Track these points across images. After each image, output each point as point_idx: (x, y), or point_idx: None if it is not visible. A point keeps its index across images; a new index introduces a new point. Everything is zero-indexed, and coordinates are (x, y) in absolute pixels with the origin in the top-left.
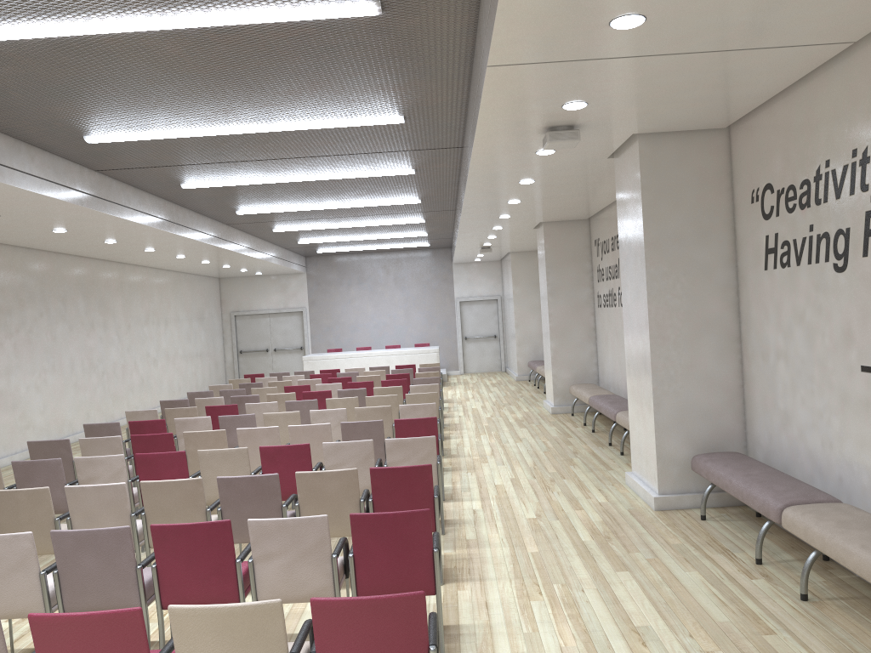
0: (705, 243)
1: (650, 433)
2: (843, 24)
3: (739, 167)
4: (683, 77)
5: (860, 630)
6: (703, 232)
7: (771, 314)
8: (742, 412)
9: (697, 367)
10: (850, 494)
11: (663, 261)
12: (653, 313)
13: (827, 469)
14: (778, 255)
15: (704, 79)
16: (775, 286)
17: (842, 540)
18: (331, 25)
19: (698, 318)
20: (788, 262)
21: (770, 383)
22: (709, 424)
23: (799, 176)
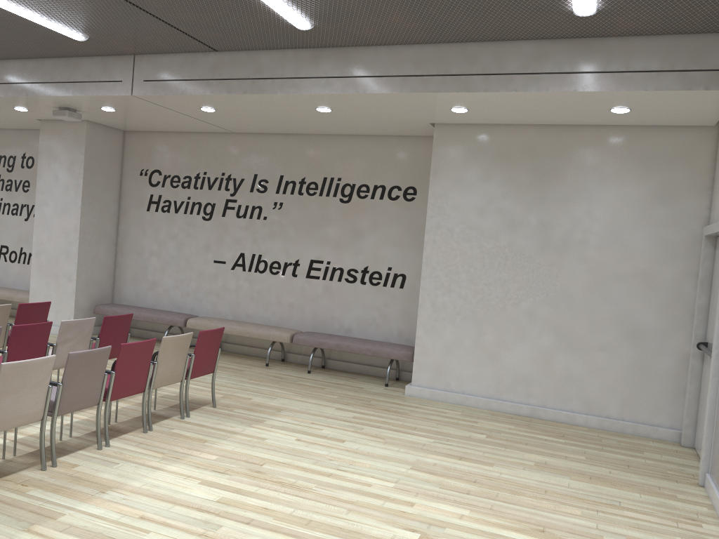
0: (108, 190)
1: (67, 294)
2: (244, 129)
3: (131, 154)
4: (170, 119)
5: (230, 358)
6: (108, 183)
7: (149, 233)
8: (113, 283)
9: (97, 257)
10: (198, 314)
11: (90, 195)
12: (82, 224)
13: (183, 305)
14: (161, 206)
15: (173, 122)
16: (155, 220)
17: (228, 325)
18: (37, 27)
19: (101, 230)
20: (169, 210)
21: (142, 267)
22: (99, 289)
23: (184, 173)
